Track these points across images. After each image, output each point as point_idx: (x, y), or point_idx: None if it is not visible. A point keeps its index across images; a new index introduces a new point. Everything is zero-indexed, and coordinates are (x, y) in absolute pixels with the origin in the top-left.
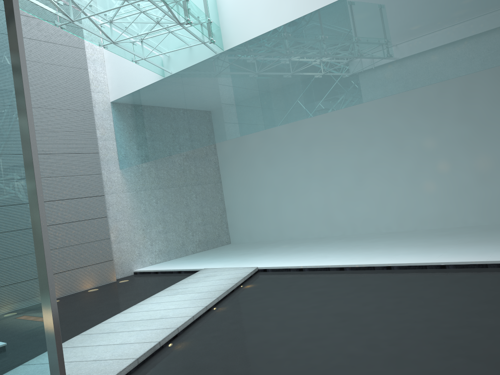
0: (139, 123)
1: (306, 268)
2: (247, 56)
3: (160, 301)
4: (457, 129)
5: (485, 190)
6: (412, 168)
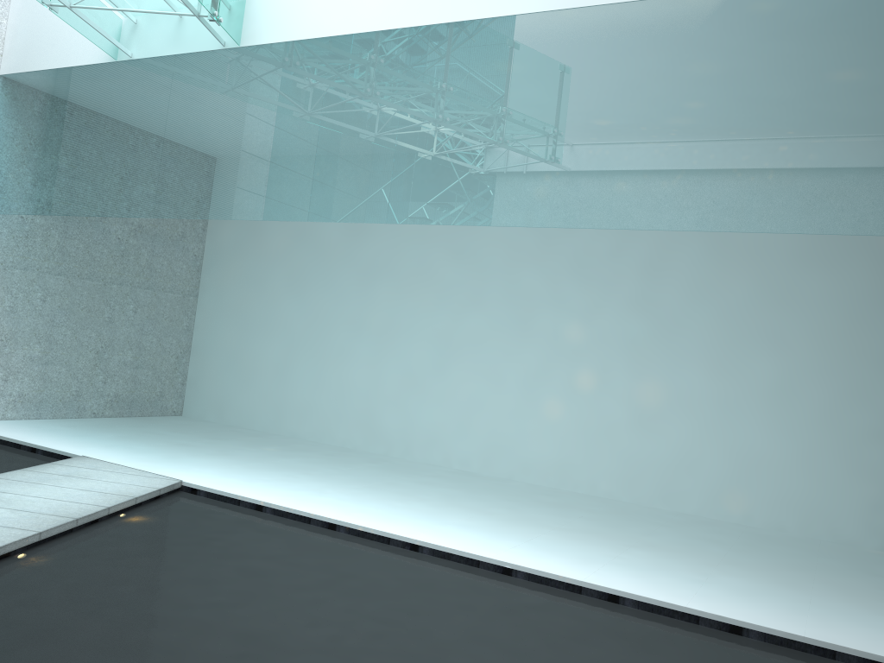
0: (44, 134)
1: (269, 507)
2: (279, 71)
3: None
4: (626, 321)
5: (640, 441)
6: (535, 369)
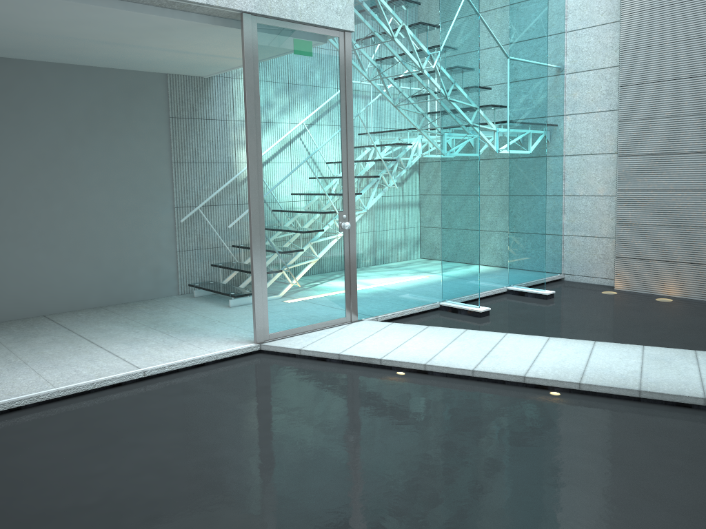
0: None
1: None
2: None
3: (604, 352)
4: None
5: None
6: None
